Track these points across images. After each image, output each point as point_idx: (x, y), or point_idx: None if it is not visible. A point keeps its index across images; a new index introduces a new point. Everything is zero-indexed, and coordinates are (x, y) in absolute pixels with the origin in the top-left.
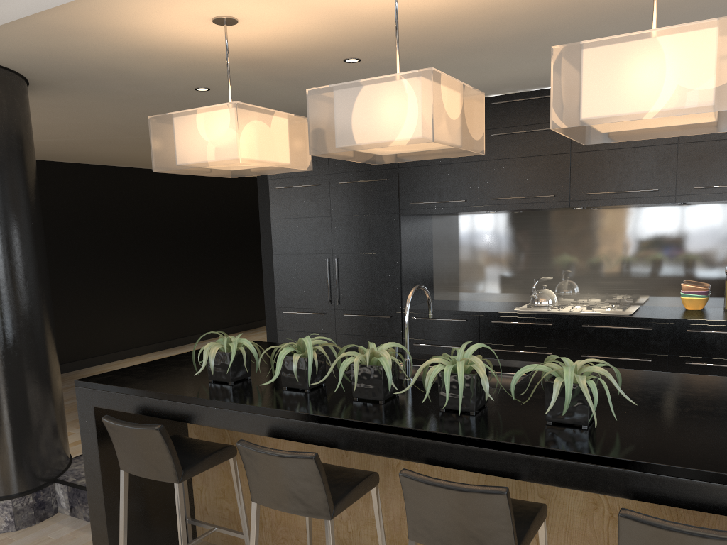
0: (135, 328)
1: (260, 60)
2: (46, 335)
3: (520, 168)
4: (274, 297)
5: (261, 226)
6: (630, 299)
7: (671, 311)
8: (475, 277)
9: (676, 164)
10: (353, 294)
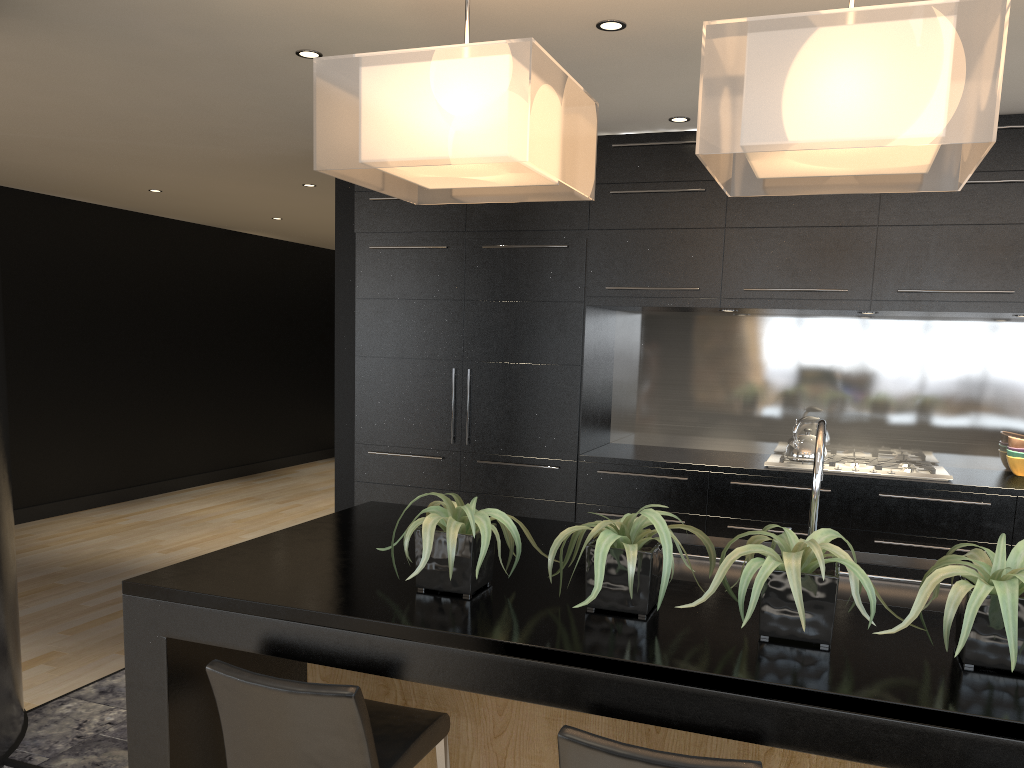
0: (71, 466)
1: (457, 3)
2: (1, 480)
3: (794, 244)
4: (353, 427)
5: (337, 309)
6: (924, 456)
7: (999, 477)
8: (680, 410)
9: None
10: (494, 429)
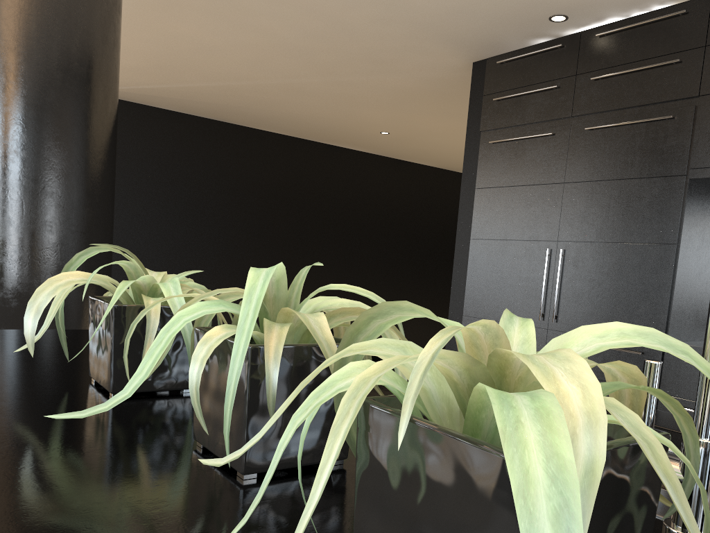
0: None
1: None
2: None
3: None
4: (462, 301)
5: (461, 199)
6: None
7: None
8: None
9: None
10: (580, 309)
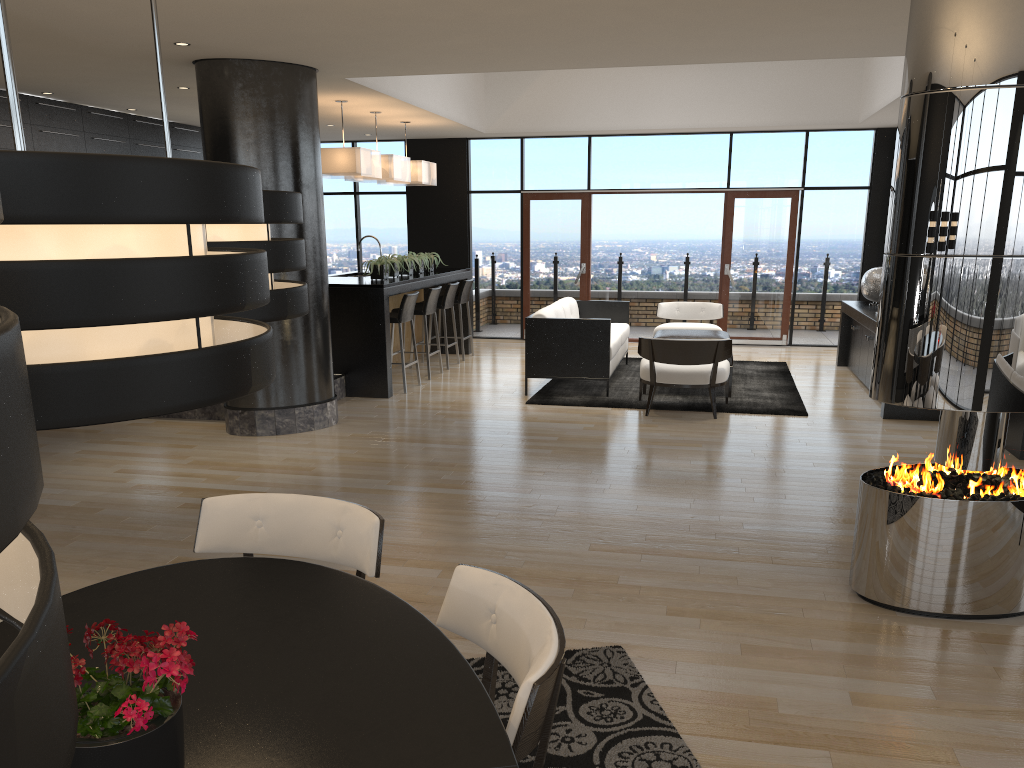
0: None
1: None
2: None
3: None
4: None
5: None
6: None
7: None
8: None
9: None
10: None
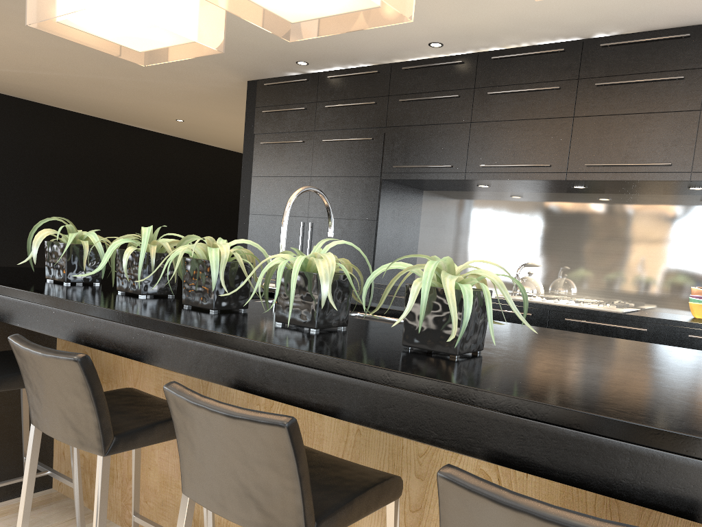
0: None
1: None
2: None
3: (515, 132)
4: None
5: (242, 184)
6: (630, 302)
7: (676, 316)
8: (461, 262)
9: (696, 135)
10: None
